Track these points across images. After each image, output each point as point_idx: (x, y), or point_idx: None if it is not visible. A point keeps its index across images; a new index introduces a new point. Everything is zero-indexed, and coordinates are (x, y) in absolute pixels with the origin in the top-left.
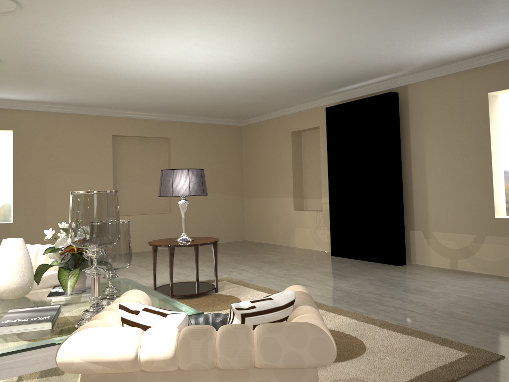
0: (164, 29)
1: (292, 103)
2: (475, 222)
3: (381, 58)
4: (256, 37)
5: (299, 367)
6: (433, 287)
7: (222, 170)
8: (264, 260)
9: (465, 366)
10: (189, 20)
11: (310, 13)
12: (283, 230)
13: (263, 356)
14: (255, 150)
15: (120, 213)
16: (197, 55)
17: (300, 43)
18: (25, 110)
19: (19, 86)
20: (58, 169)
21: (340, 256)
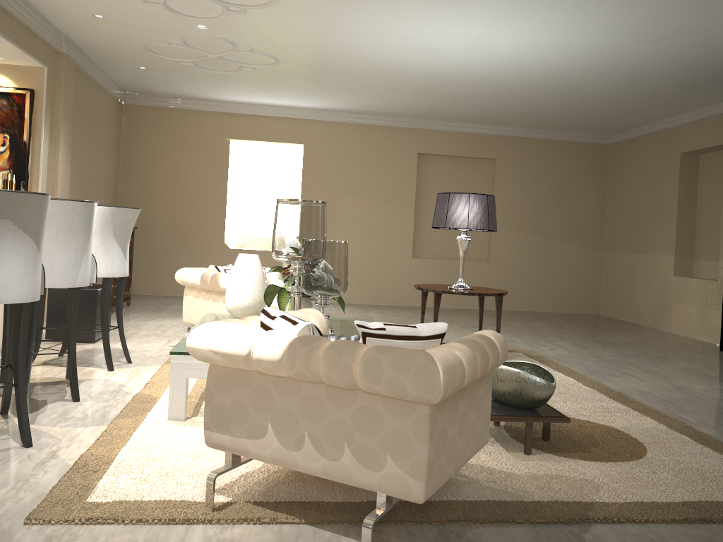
0: (443, 6)
1: (682, 108)
2: None
3: None
4: (575, 6)
5: (405, 398)
6: None
7: (571, 209)
8: (601, 340)
9: None
10: None
11: None
12: (655, 305)
13: (364, 377)
14: (624, 182)
15: (422, 254)
16: (501, 40)
17: (651, 10)
18: (317, 120)
19: (306, 90)
20: (350, 193)
21: None
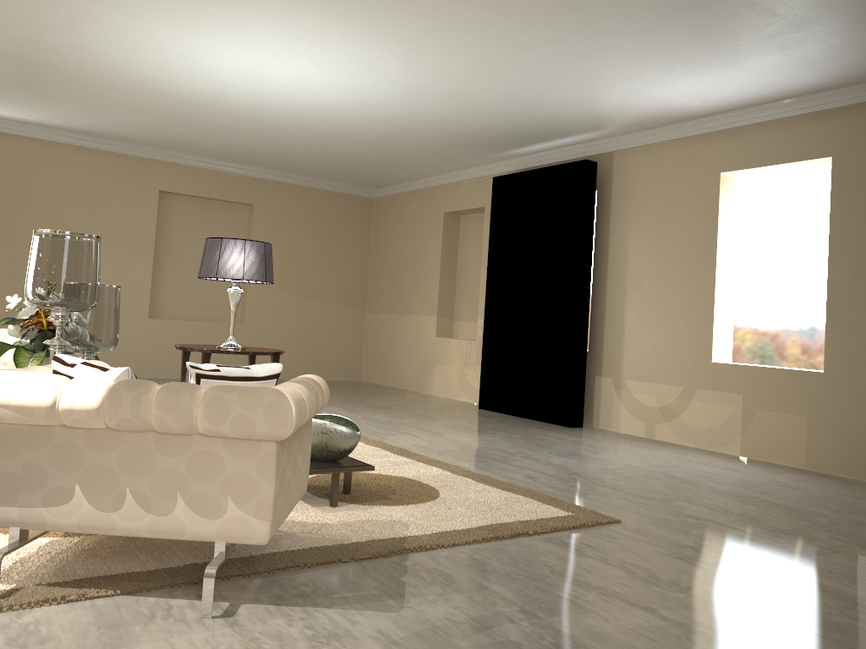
0: (224, 26)
1: (447, 167)
2: (685, 367)
3: (565, 105)
4: (364, 52)
5: (252, 436)
6: (597, 453)
7: (334, 266)
8: (371, 405)
9: (555, 523)
10: (259, 17)
11: (436, 23)
12: (417, 367)
13: (207, 417)
14: (389, 239)
15: (161, 314)
16: (281, 73)
17: (434, 68)
18: (22, 136)
19: (13, 96)
20: None
21: (491, 409)
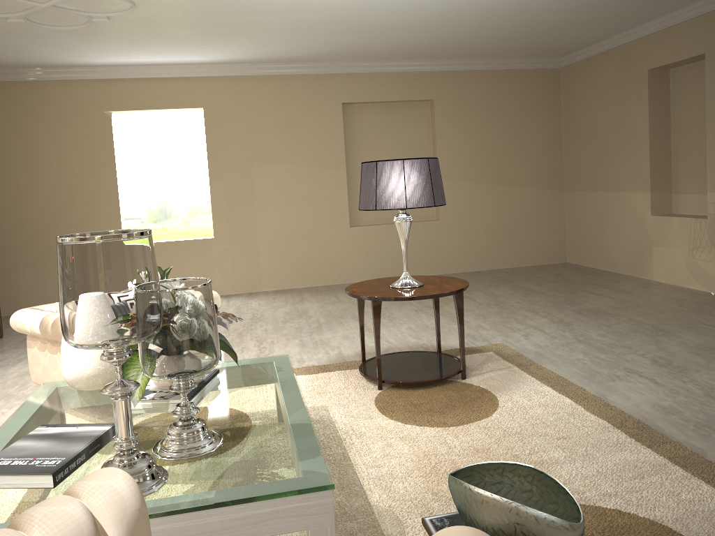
0: None
1: (647, 15)
2: None
3: None
4: None
5: None
6: None
7: (525, 148)
8: (582, 309)
9: None
10: None
11: None
12: (631, 250)
13: None
14: (582, 110)
15: (361, 221)
16: None
17: None
18: (216, 76)
19: (190, 41)
20: (268, 160)
21: None
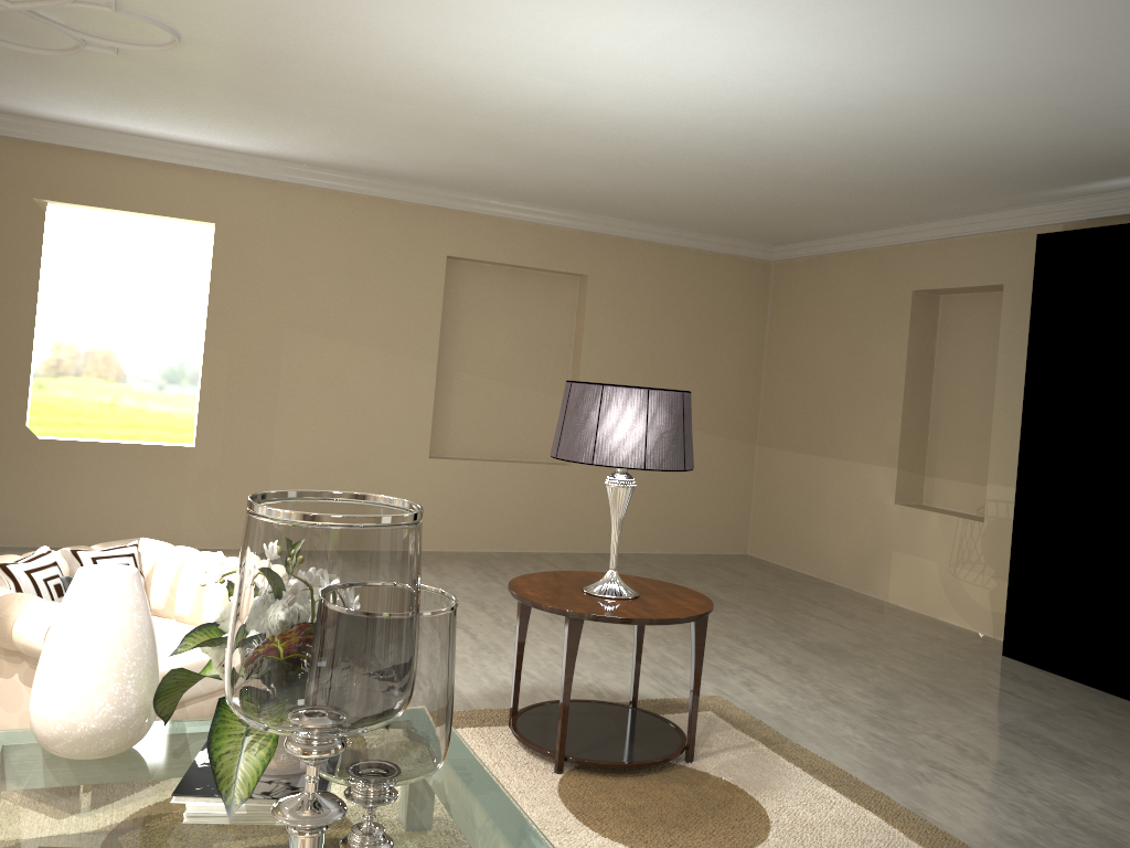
0: None
1: (927, 214)
2: None
3: None
4: None
5: None
6: None
7: (709, 371)
8: (809, 642)
9: None
10: None
11: None
12: (857, 550)
13: None
14: (800, 329)
15: (446, 450)
16: (705, 53)
17: (1047, 26)
18: (247, 176)
19: (232, 114)
20: (312, 328)
21: (1033, 664)
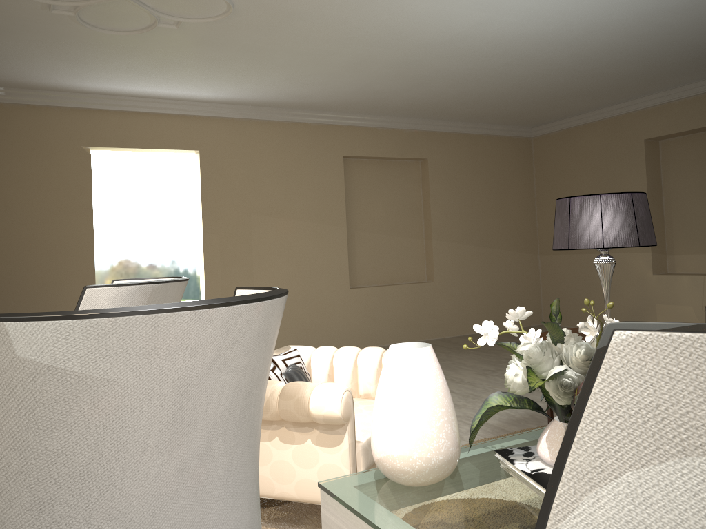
0: None
1: (653, 89)
2: None
3: None
4: None
5: None
6: None
7: (505, 211)
8: None
9: None
10: None
11: None
12: (628, 308)
13: None
14: (560, 177)
15: (356, 283)
16: None
17: None
18: (215, 117)
19: (227, 69)
20: (268, 213)
21: None
